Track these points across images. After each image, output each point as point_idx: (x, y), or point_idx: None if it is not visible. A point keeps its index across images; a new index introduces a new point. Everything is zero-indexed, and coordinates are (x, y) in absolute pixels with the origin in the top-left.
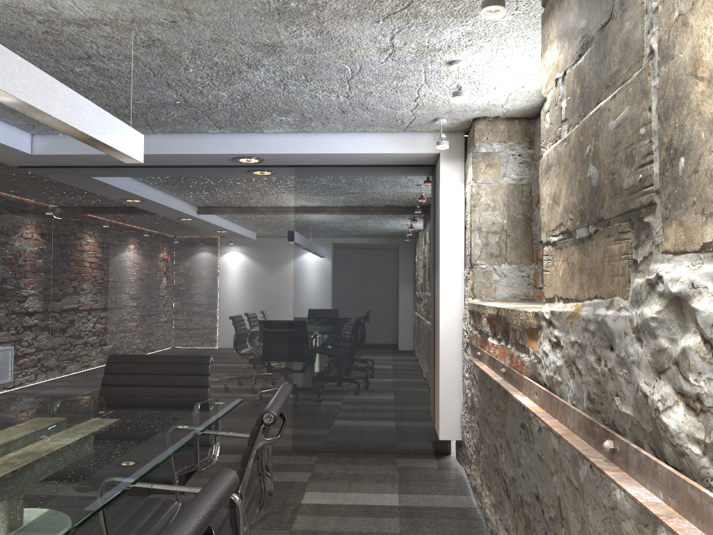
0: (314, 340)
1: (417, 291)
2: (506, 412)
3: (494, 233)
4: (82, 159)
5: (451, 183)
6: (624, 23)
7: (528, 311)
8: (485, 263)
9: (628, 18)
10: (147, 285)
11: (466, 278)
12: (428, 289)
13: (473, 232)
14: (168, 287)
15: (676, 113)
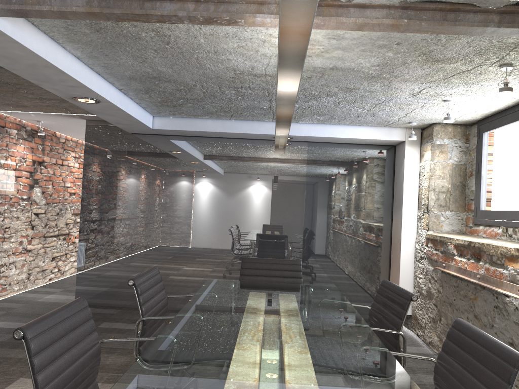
0: (316, 250)
1: (381, 223)
2: (475, 299)
3: (443, 192)
4: (179, 132)
5: (411, 159)
6: None
7: (507, 247)
8: (436, 210)
9: None
10: (212, 211)
11: (419, 218)
12: (388, 222)
13: (430, 191)
14: (225, 213)
15: None
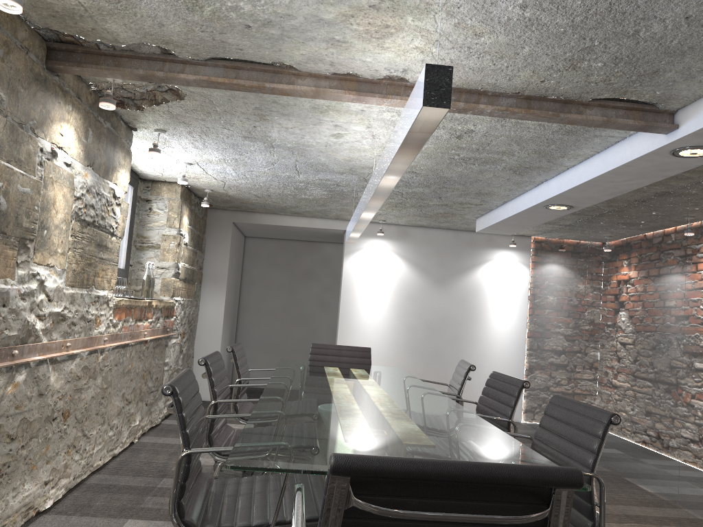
0: None
1: None
2: None
3: None
4: None
5: None
6: (29, 143)
7: None
8: None
9: (32, 144)
10: None
11: None
12: None
13: None
14: None
15: (46, 212)
